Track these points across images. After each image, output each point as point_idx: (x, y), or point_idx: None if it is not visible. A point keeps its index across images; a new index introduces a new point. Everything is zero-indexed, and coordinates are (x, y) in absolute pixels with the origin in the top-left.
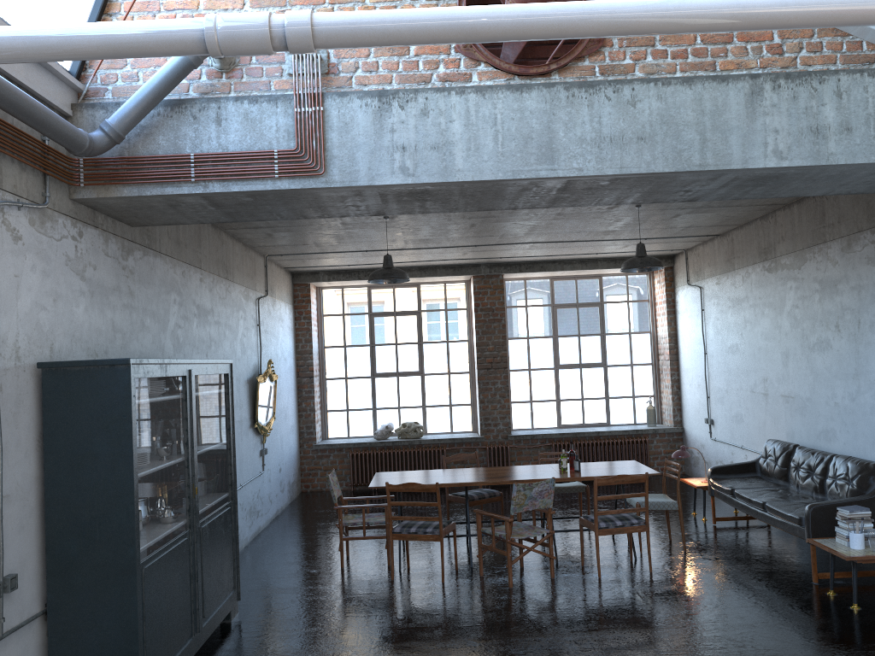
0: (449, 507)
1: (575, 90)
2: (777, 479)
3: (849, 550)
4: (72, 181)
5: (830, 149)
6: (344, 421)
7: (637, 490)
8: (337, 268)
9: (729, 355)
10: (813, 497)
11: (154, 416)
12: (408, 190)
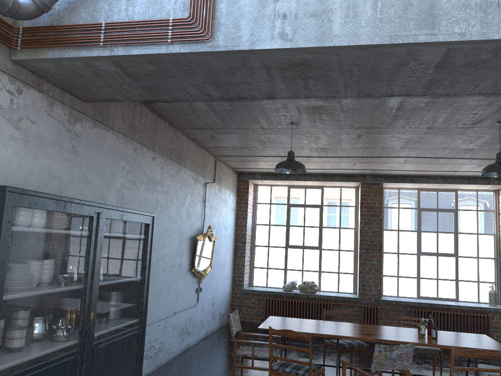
0: (329, 348)
1: None
2: None
3: None
4: (13, 46)
5: None
6: (265, 275)
7: None
8: (267, 171)
9: None
10: None
11: (42, 245)
12: (287, 59)
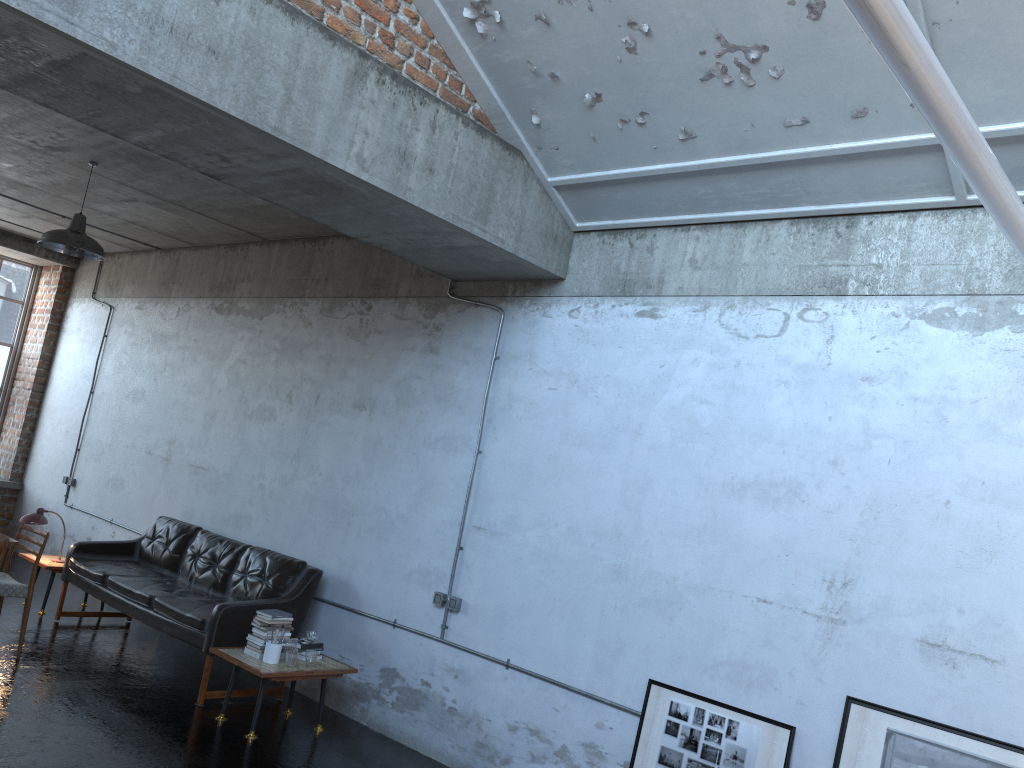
0: None
1: None
2: (162, 568)
3: (263, 664)
4: None
5: (410, 183)
6: None
7: None
8: None
9: (128, 402)
10: (210, 595)
11: None
12: None
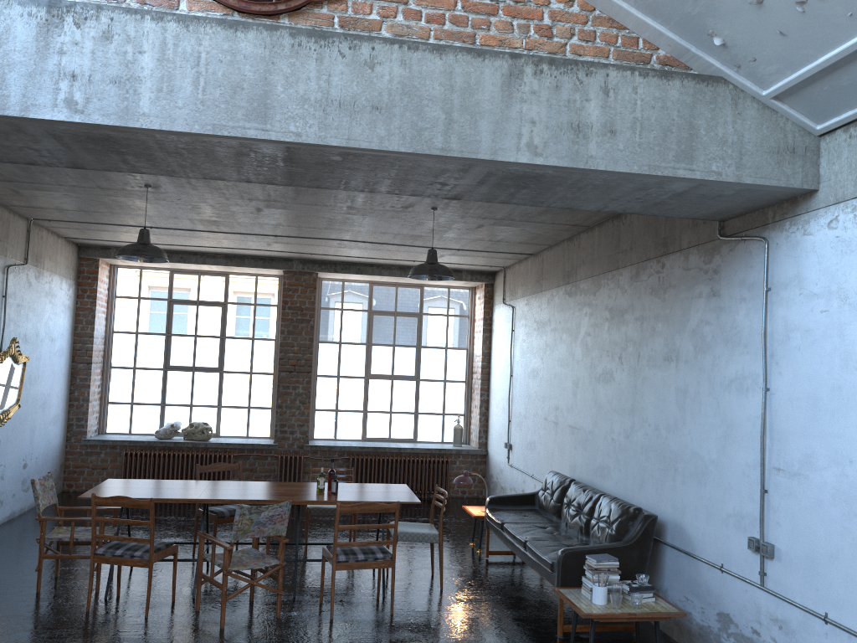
0: None
1: (303, 39)
2: (551, 515)
3: (590, 605)
4: None
5: (590, 152)
6: (127, 415)
7: (428, 513)
8: None
9: (530, 379)
10: (577, 538)
11: None
12: (83, 132)
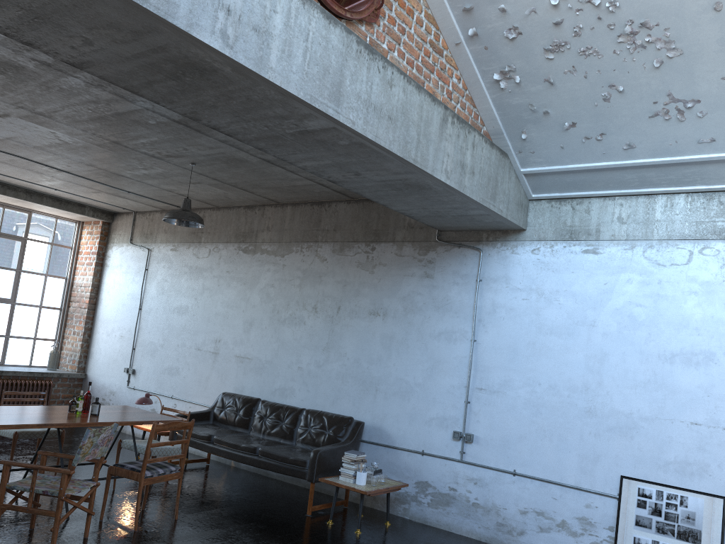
0: None
1: (362, 49)
2: (236, 427)
3: (359, 486)
4: None
5: (465, 183)
6: None
7: None
8: None
9: (174, 314)
10: (283, 443)
11: None
12: (201, 59)
